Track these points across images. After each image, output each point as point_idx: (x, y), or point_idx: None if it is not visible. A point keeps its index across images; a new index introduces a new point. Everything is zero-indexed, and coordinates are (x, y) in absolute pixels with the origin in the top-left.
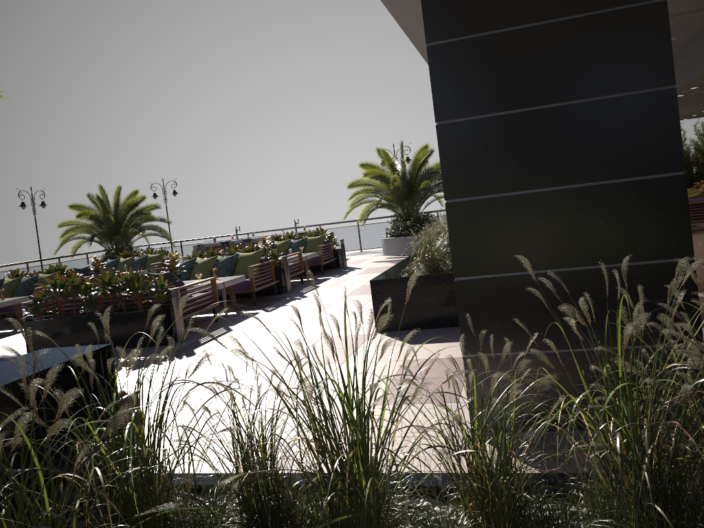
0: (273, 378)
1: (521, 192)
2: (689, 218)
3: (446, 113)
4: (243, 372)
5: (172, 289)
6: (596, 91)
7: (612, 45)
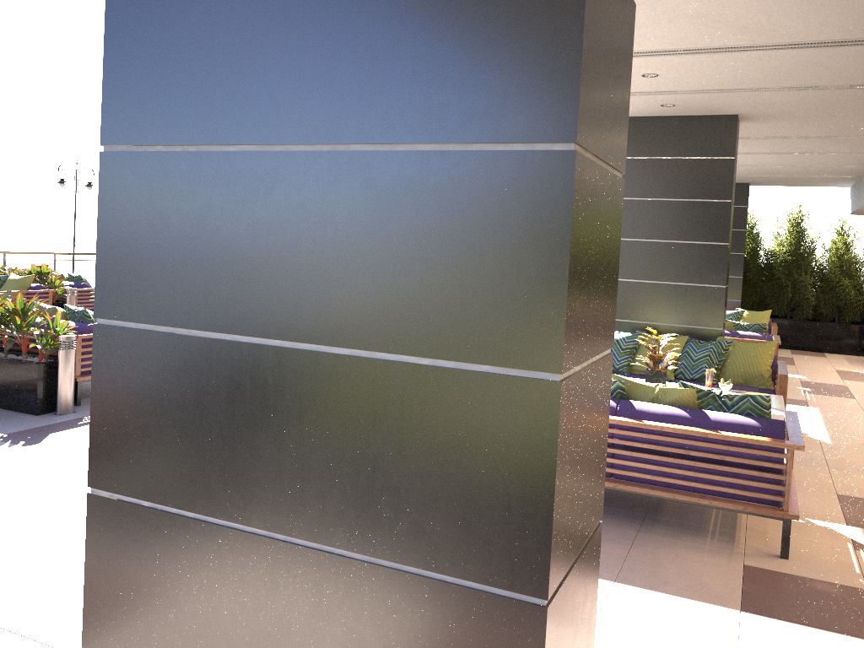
0: (42, 527)
1: (225, 336)
2: (551, 499)
3: (120, 128)
4: (30, 499)
5: (62, 337)
6: (399, 130)
7: (449, 19)
